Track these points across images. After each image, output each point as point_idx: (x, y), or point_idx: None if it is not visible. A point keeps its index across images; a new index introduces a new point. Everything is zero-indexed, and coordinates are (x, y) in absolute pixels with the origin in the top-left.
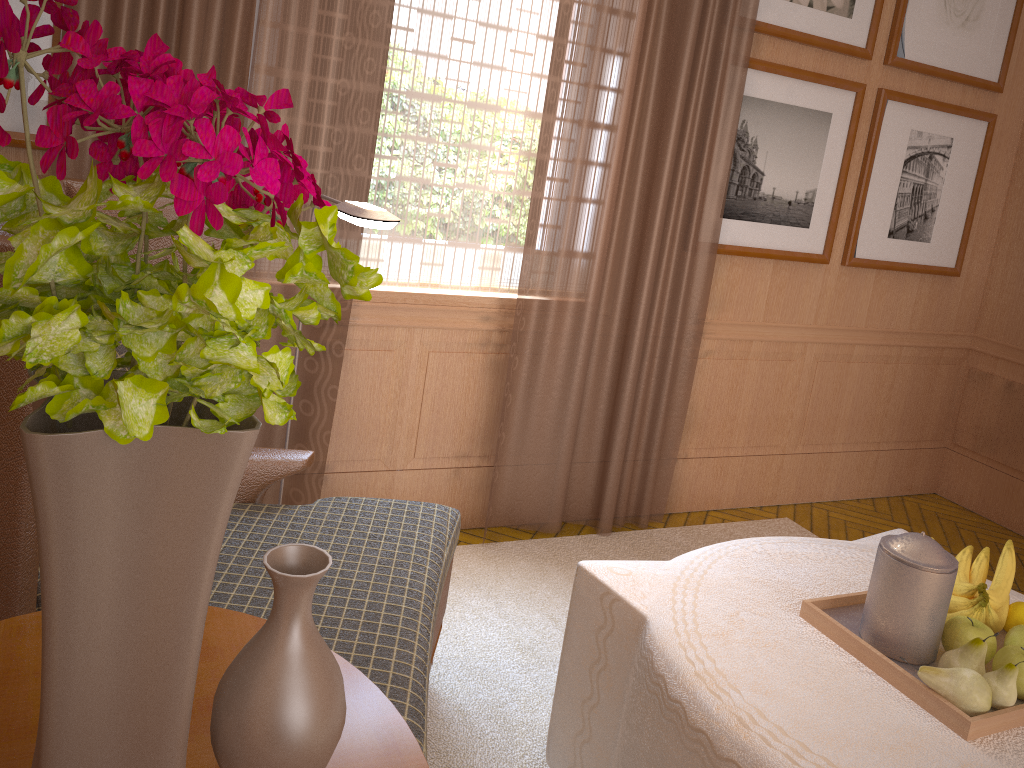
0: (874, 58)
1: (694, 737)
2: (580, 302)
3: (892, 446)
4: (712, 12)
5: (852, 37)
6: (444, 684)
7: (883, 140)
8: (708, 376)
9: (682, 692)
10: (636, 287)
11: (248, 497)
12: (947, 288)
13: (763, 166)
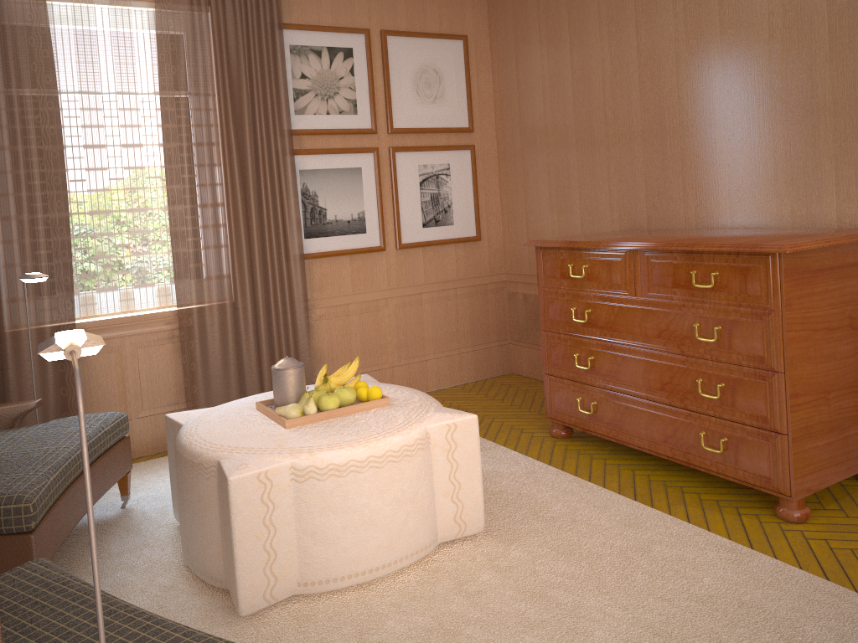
0: (380, 132)
1: (177, 456)
2: (221, 302)
3: (470, 349)
4: (259, 132)
5: (360, 124)
6: (139, 505)
7: (400, 174)
8: (325, 330)
9: (178, 442)
10: (254, 287)
11: (8, 426)
12: (476, 248)
13: (324, 205)
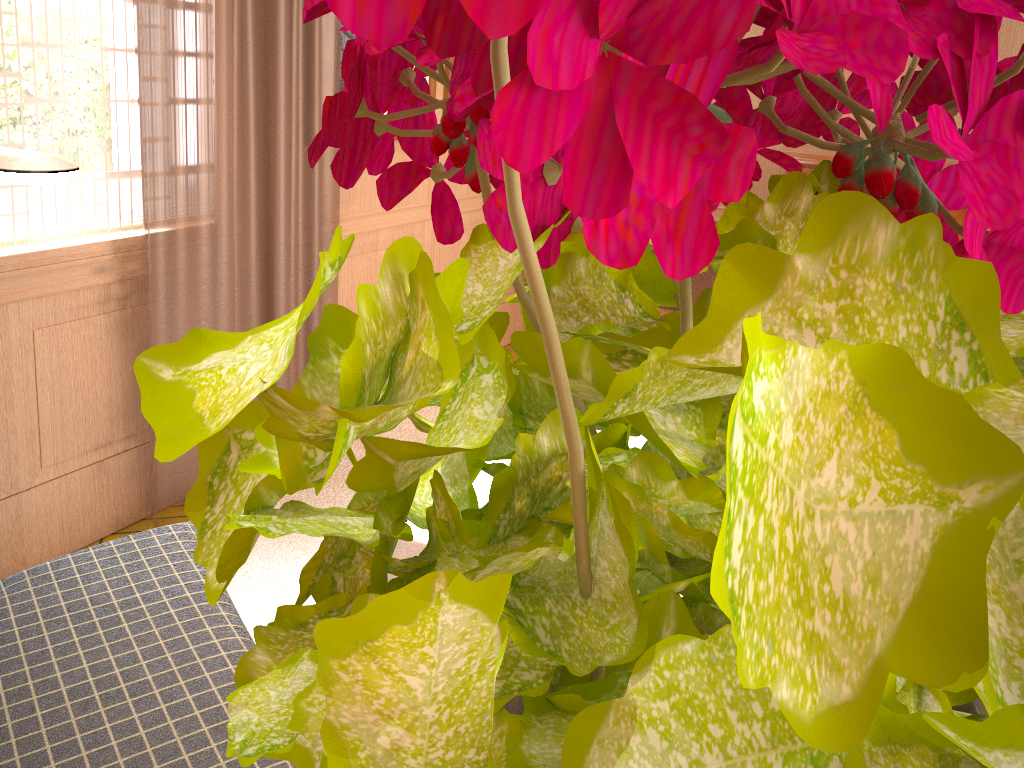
0: None
1: None
2: (214, 226)
3: None
4: None
5: None
6: None
7: None
8: (346, 277)
9: None
10: (271, 196)
11: None
12: None
13: None
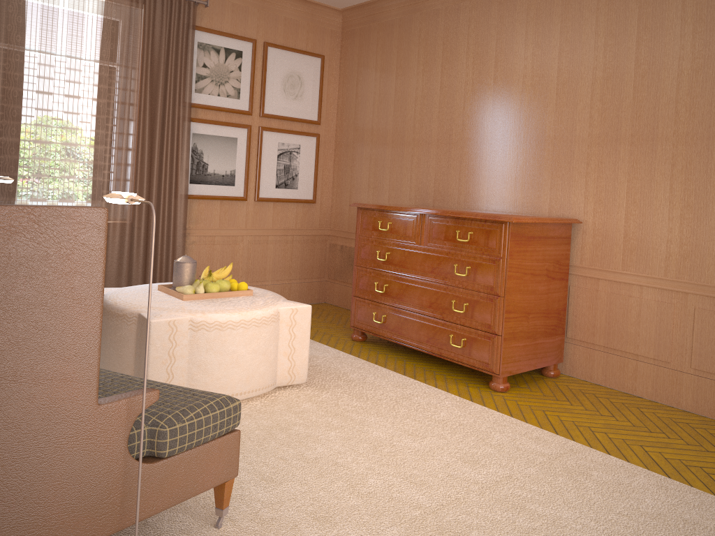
0: (254, 114)
1: (104, 311)
2: (123, 221)
3: (297, 281)
4: (168, 101)
5: (241, 107)
6: None
7: (264, 147)
8: (195, 252)
9: (104, 303)
10: (149, 213)
11: None
12: (311, 208)
13: (207, 161)
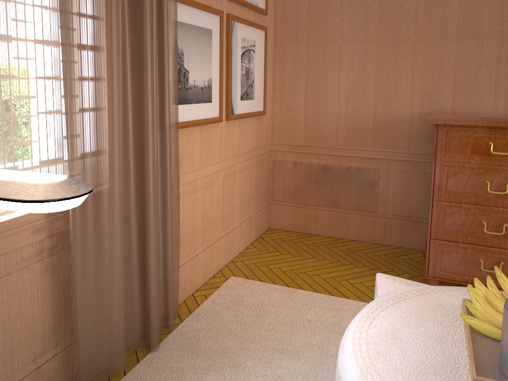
0: None
1: None
2: (111, 191)
3: (254, 212)
4: None
5: None
6: None
7: (233, 44)
8: (180, 210)
9: None
10: (144, 167)
11: None
12: (261, 122)
13: (188, 67)
